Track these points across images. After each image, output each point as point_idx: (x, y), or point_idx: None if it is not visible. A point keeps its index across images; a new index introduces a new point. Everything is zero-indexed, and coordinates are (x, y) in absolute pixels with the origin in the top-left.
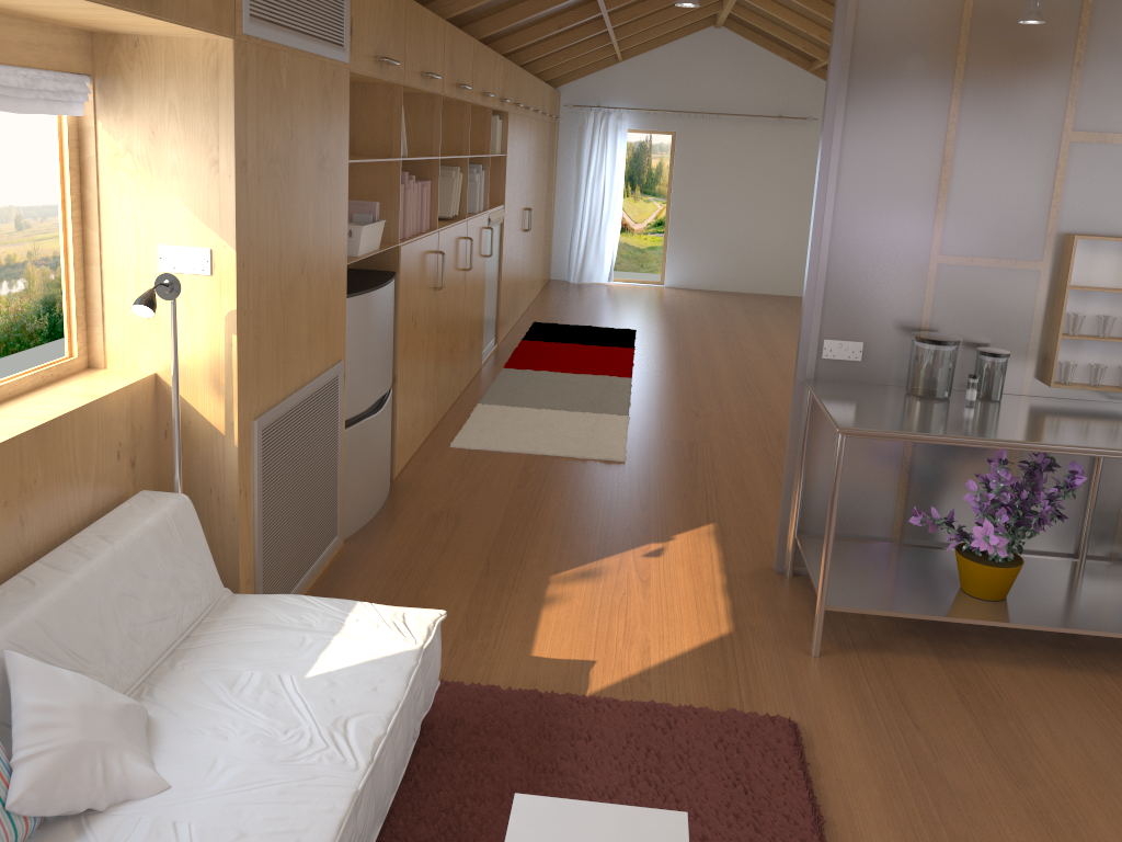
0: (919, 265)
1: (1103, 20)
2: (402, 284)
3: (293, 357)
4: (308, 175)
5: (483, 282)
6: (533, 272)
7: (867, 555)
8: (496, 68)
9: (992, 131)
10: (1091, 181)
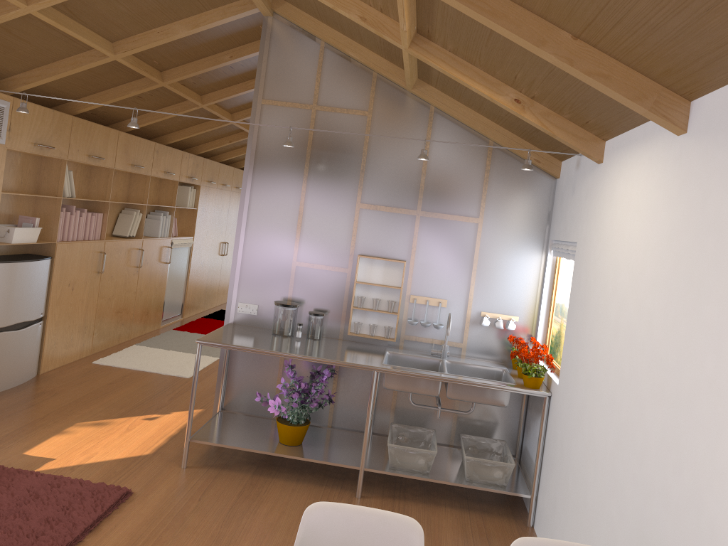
0: (287, 266)
1: (374, 150)
2: (58, 264)
3: None
4: None
5: (164, 278)
6: None
7: (248, 422)
8: (184, 160)
9: (322, 200)
10: (370, 229)
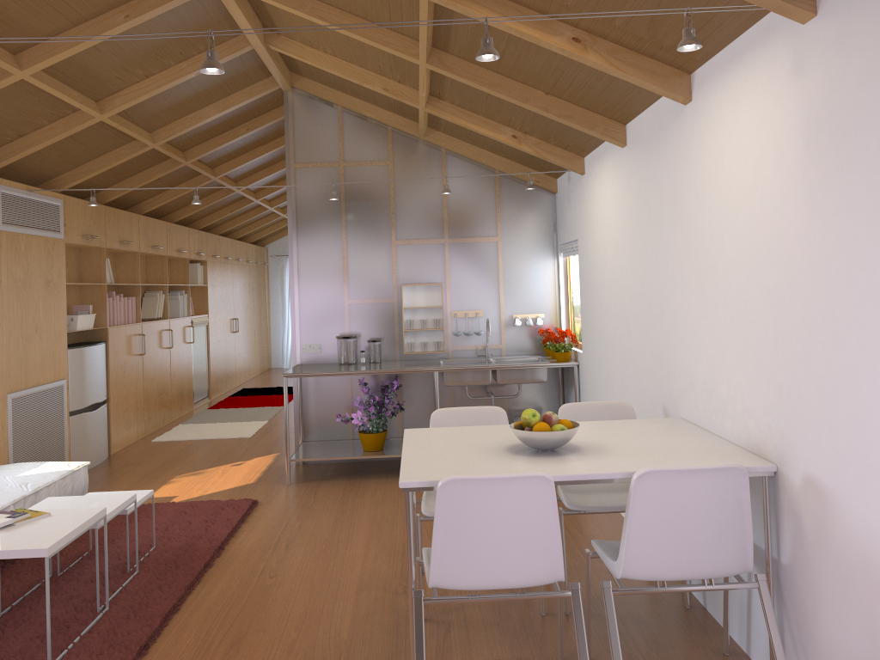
0: (340, 305)
1: (399, 193)
2: (111, 348)
3: (31, 370)
4: (39, 288)
5: (190, 358)
6: (248, 360)
7: (330, 445)
8: (191, 236)
9: (361, 243)
10: (408, 261)
